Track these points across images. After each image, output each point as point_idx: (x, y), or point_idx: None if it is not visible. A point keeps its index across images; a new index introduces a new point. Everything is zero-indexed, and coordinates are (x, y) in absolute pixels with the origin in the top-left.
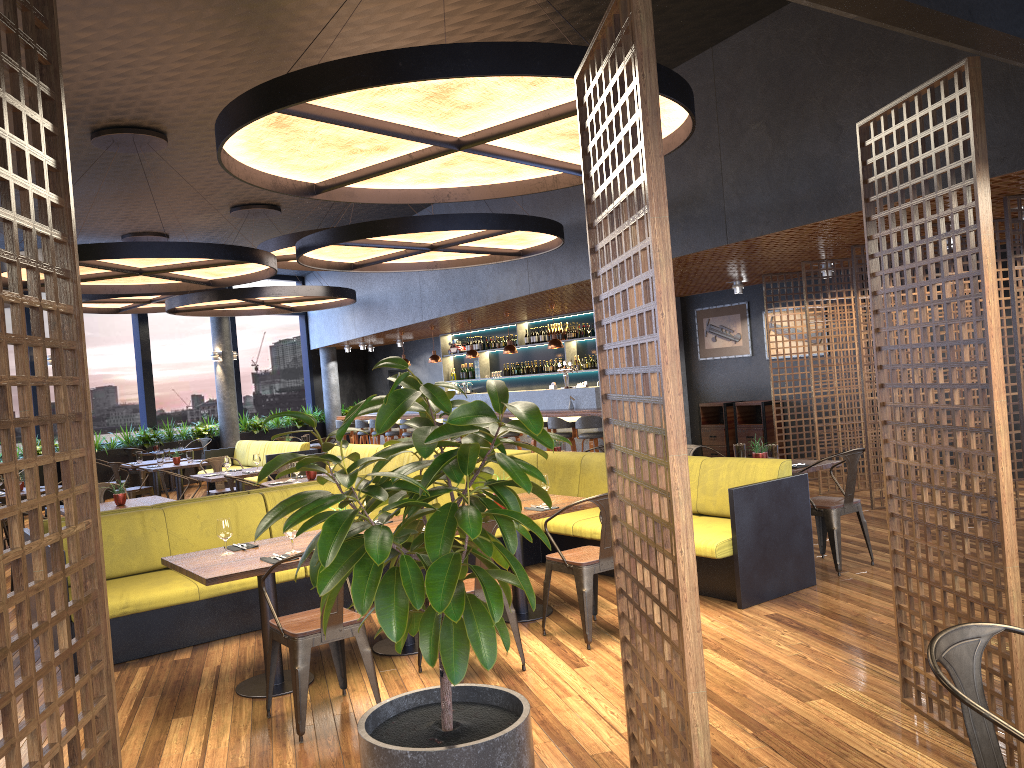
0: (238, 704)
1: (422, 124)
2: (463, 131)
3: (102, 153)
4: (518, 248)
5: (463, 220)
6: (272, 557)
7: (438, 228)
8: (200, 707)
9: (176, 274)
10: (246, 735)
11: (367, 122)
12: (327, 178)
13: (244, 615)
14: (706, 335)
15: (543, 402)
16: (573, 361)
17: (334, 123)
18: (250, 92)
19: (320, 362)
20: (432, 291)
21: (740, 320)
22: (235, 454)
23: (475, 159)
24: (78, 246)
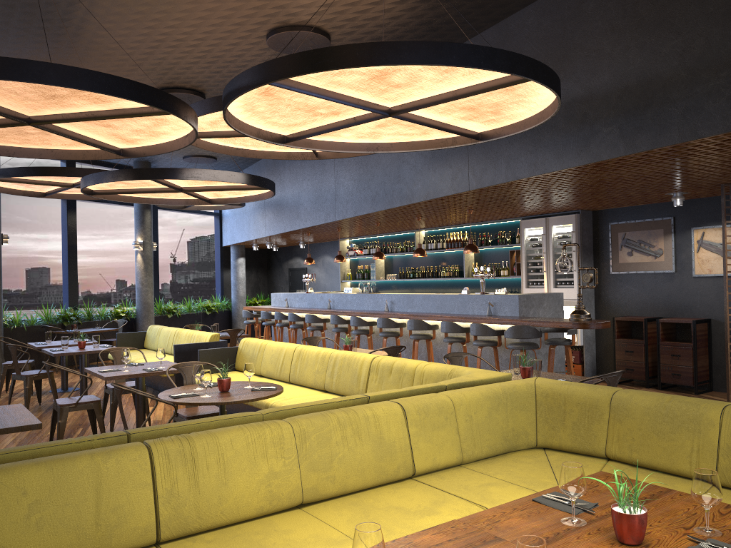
0: None
1: None
2: None
3: None
4: (478, 130)
5: (462, 53)
6: None
7: (428, 60)
8: None
9: (78, 134)
10: None
11: None
12: None
13: None
14: (621, 249)
15: (456, 306)
16: (470, 268)
17: None
18: None
19: (230, 257)
20: (348, 191)
21: (663, 235)
22: (146, 338)
23: None
24: None
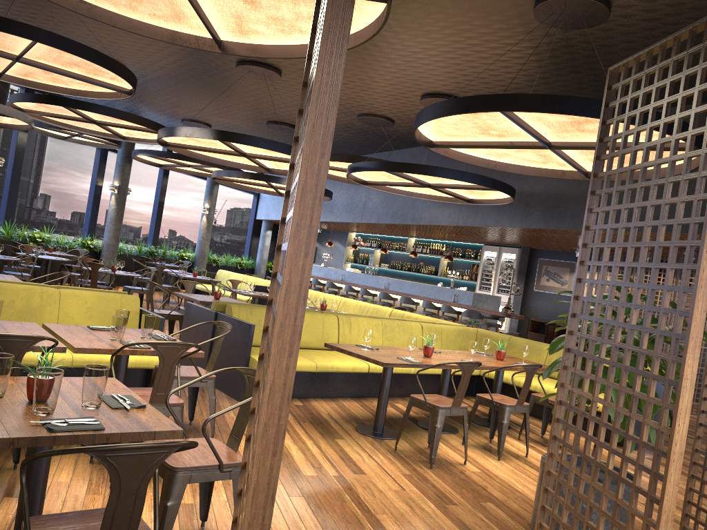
0: (367, 439)
1: (544, 131)
2: (558, 139)
3: (231, 73)
4: (470, 197)
5: (473, 177)
6: (404, 358)
7: (458, 178)
8: (344, 435)
9: (257, 160)
10: (392, 457)
11: (524, 124)
12: (443, 140)
13: (325, 387)
14: (543, 276)
15: (432, 293)
16: (443, 270)
17: (514, 122)
18: (486, 96)
19: (261, 229)
20: (375, 205)
21: (569, 272)
22: (216, 277)
23: (537, 152)
24: (235, 133)
